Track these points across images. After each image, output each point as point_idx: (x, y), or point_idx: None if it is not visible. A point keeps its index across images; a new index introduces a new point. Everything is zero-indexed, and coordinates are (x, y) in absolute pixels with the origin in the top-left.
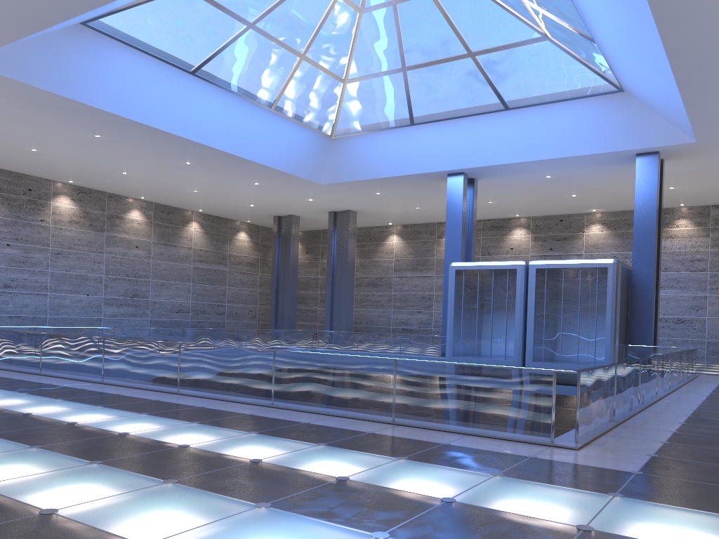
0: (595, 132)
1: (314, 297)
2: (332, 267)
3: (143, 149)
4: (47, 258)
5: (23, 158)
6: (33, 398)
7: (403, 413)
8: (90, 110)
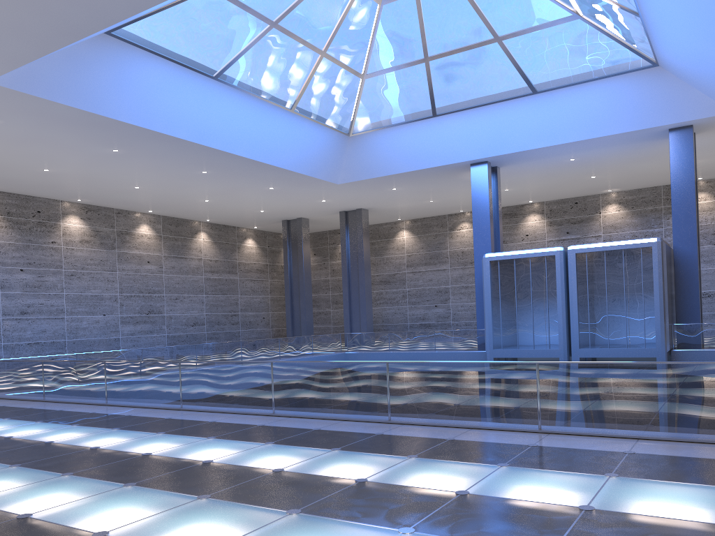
0: (627, 110)
1: (325, 300)
2: (347, 268)
3: (161, 160)
4: (61, 281)
5: (33, 180)
6: (131, 434)
7: (551, 419)
8: (113, 124)
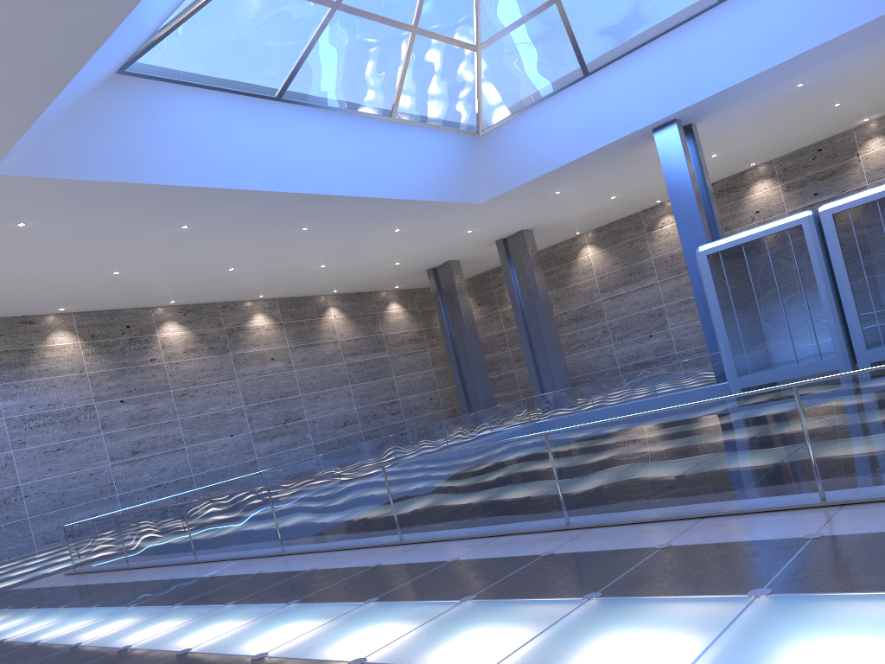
0: None
1: (505, 359)
2: (521, 311)
3: (245, 227)
4: (171, 404)
5: (108, 289)
6: (190, 612)
7: (841, 480)
8: (165, 191)
